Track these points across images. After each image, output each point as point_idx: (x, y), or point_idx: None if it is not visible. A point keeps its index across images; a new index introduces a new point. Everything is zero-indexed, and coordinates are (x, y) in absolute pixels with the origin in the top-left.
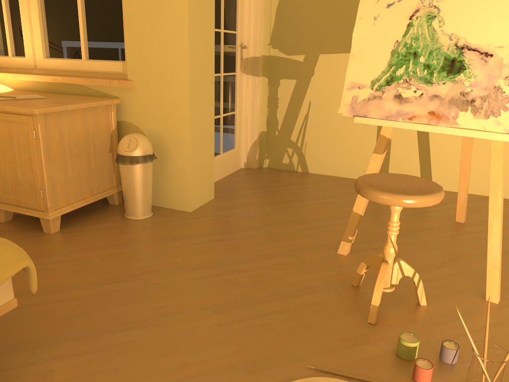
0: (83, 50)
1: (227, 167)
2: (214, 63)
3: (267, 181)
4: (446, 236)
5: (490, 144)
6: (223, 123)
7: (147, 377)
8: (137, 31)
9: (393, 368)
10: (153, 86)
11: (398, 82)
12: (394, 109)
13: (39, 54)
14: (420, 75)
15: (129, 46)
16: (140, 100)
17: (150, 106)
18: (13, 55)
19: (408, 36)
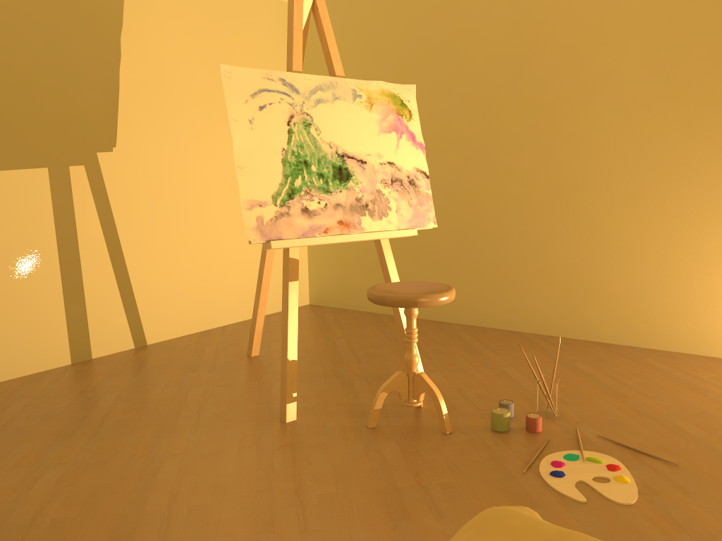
0: None
1: None
2: None
3: None
4: None
5: (381, 243)
6: None
7: None
8: None
9: (520, 437)
10: None
11: (300, 194)
12: (307, 225)
13: None
14: (318, 185)
15: None
16: None
17: None
18: None
19: (293, 143)
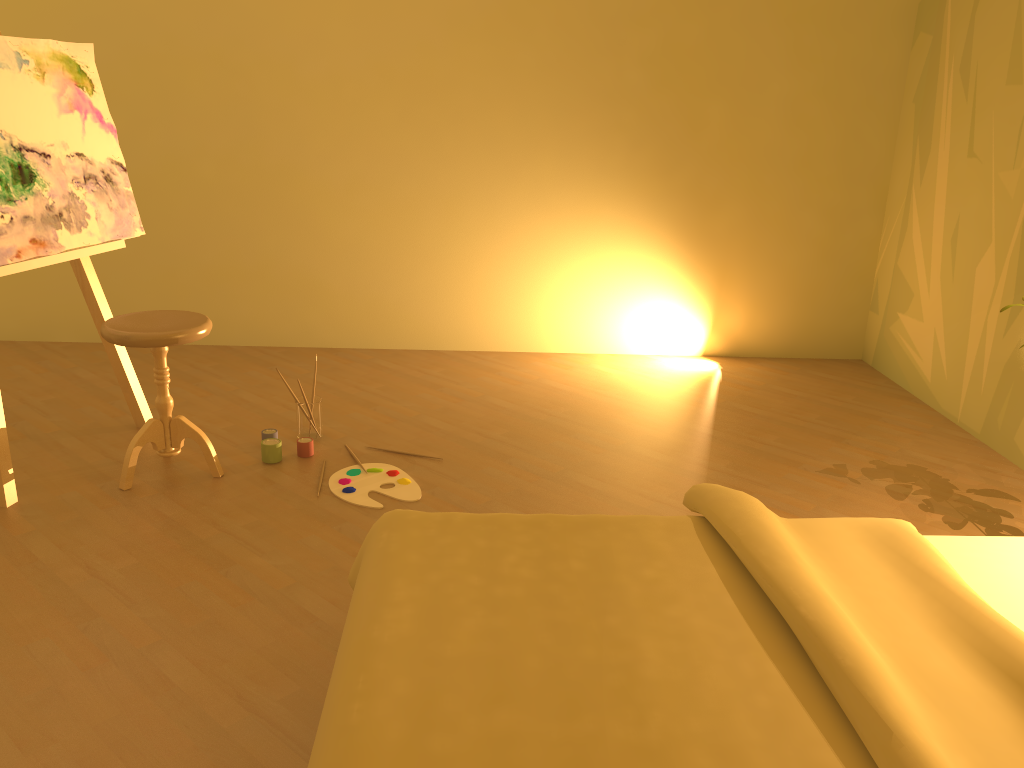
0: None
1: None
2: None
3: None
4: None
5: (82, 262)
6: None
7: None
8: None
9: (297, 464)
10: None
11: None
12: None
13: None
14: None
15: None
16: None
17: None
18: None
19: None
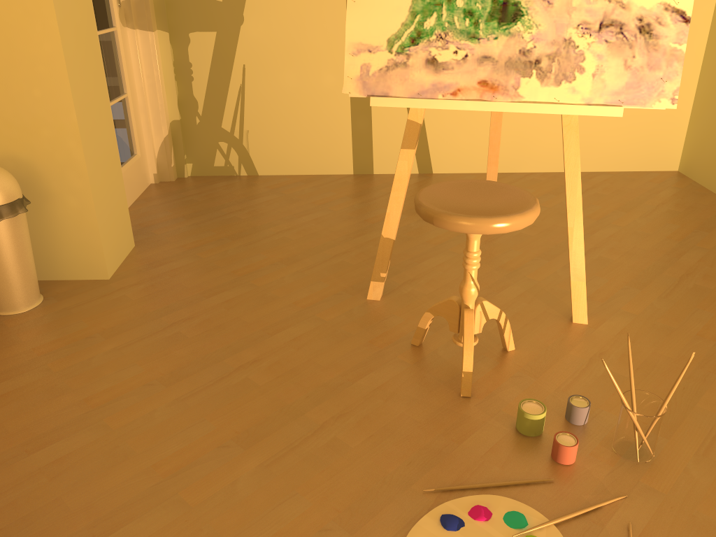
0: None
1: (132, 188)
2: None
3: (205, 201)
4: (484, 241)
5: (562, 120)
6: (113, 116)
7: None
8: None
9: (525, 454)
10: None
11: (429, 39)
12: (429, 81)
13: None
14: (461, 28)
15: None
16: None
17: None
18: None
19: None
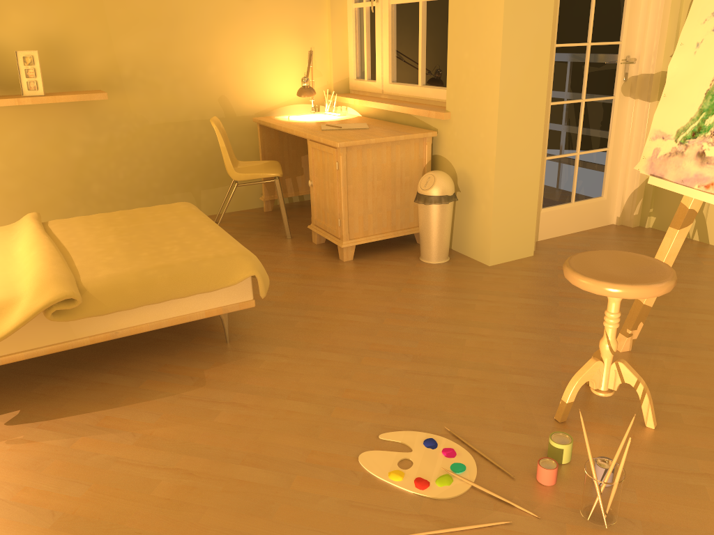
0: (419, 75)
1: (581, 221)
2: (570, 87)
3: (627, 247)
4: None
5: None
6: (580, 163)
7: (316, 387)
8: (457, 58)
9: (527, 461)
10: (466, 120)
11: (704, 135)
12: (693, 171)
13: (386, 79)
14: None
15: (449, 74)
16: (454, 134)
17: (462, 141)
18: (368, 79)
19: None
